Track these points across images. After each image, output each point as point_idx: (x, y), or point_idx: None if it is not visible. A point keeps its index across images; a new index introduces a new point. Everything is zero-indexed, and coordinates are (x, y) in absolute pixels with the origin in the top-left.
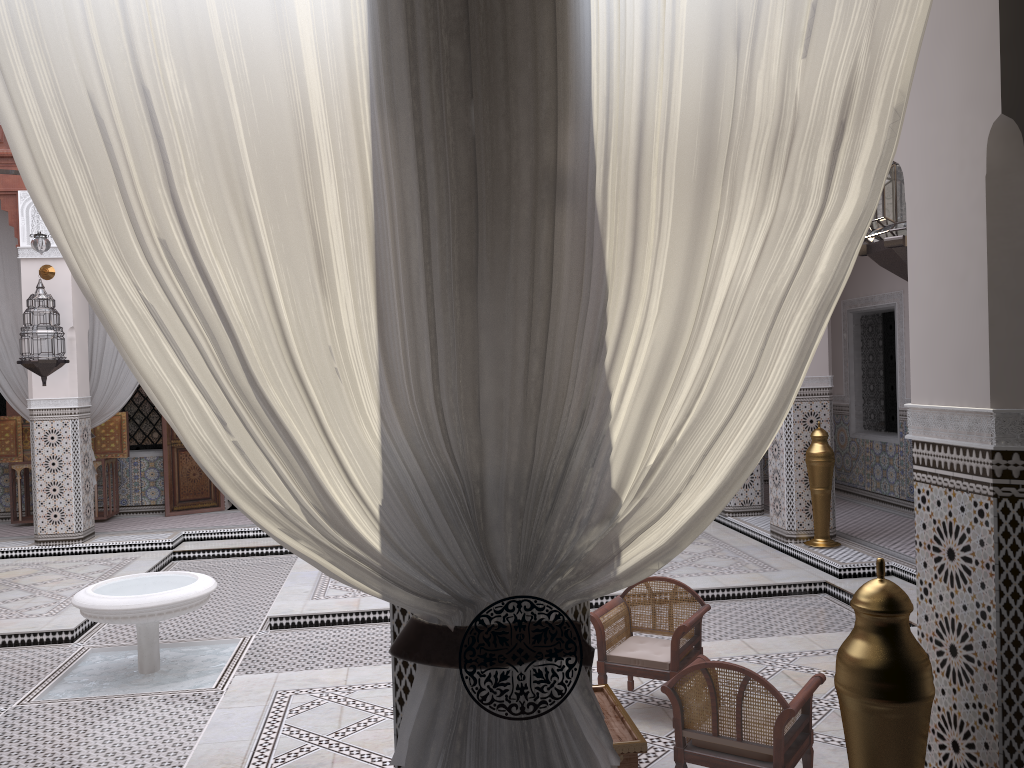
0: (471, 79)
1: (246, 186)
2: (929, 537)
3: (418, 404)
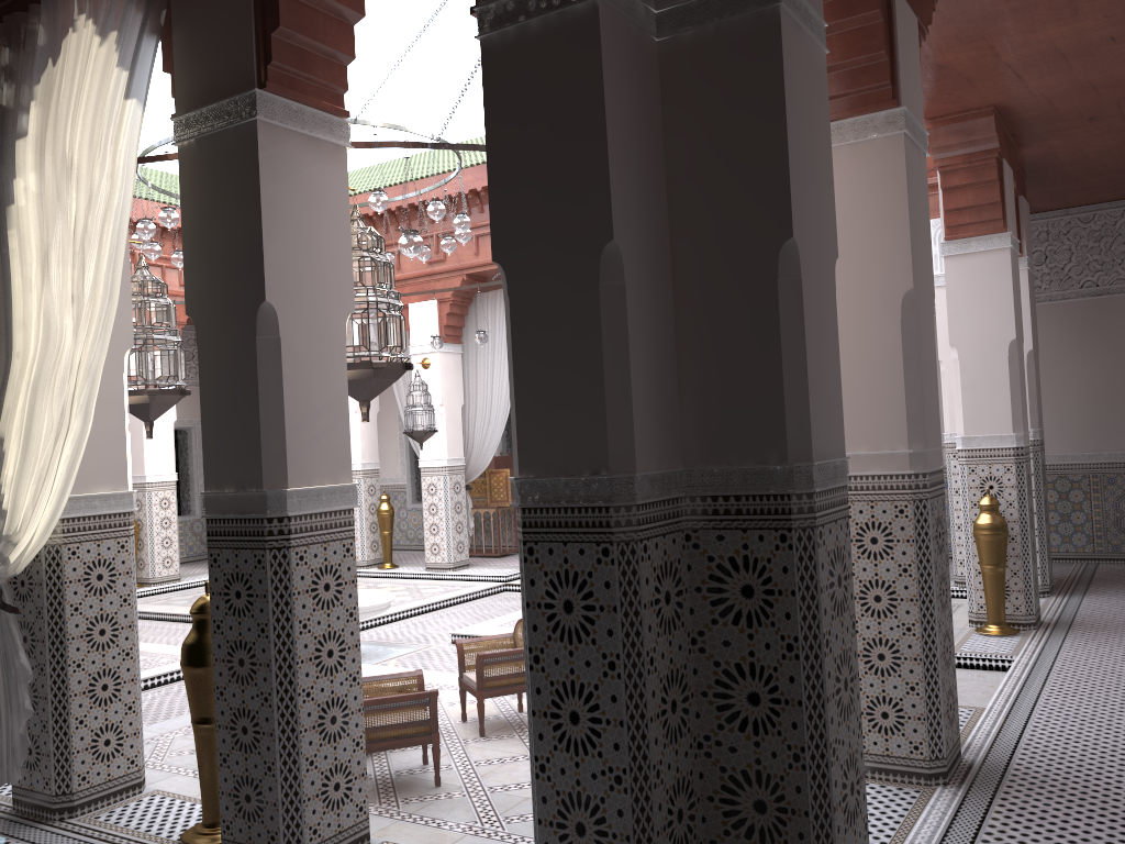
0: None
1: None
2: None
3: None
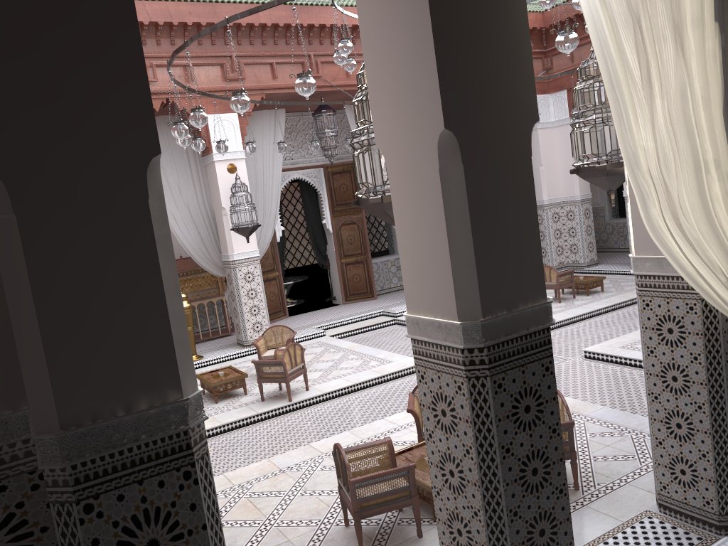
0: None
1: None
2: None
3: None
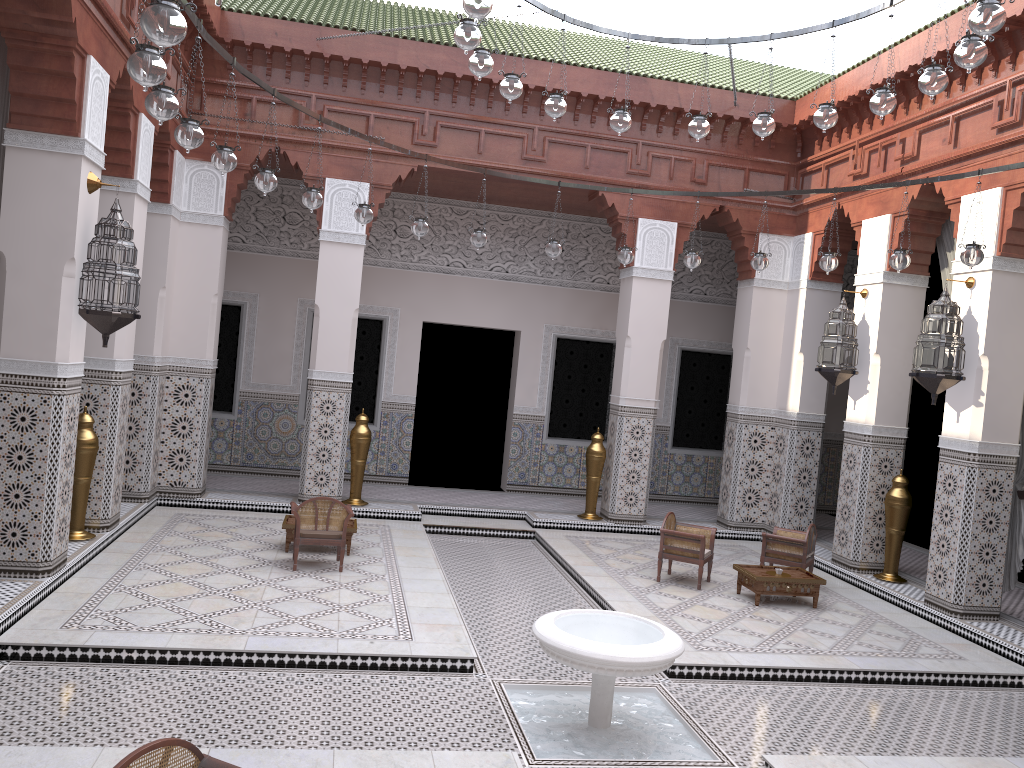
0: None
1: None
2: (876, 463)
3: None
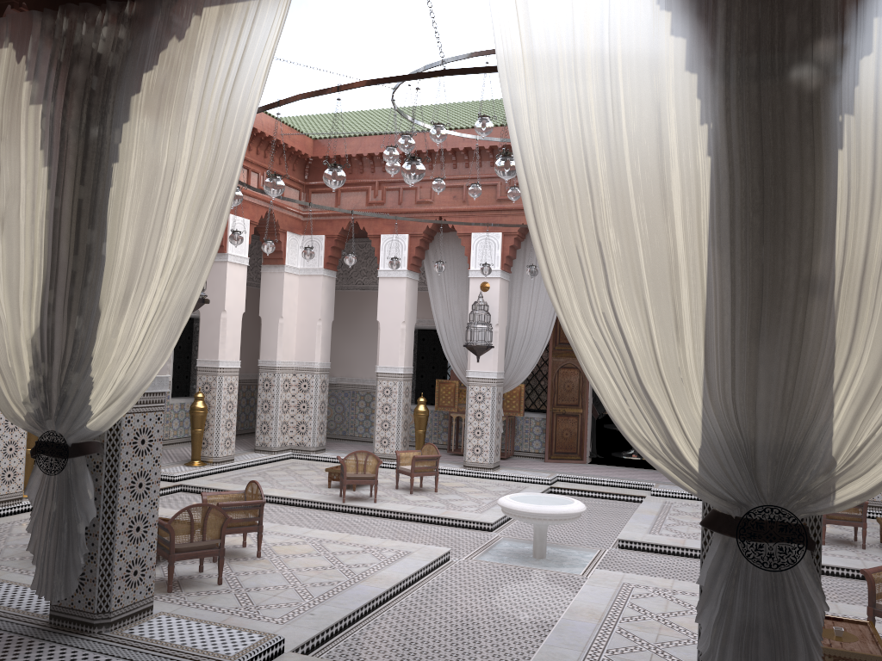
0: (763, 235)
1: (643, 287)
2: None
3: (722, 399)
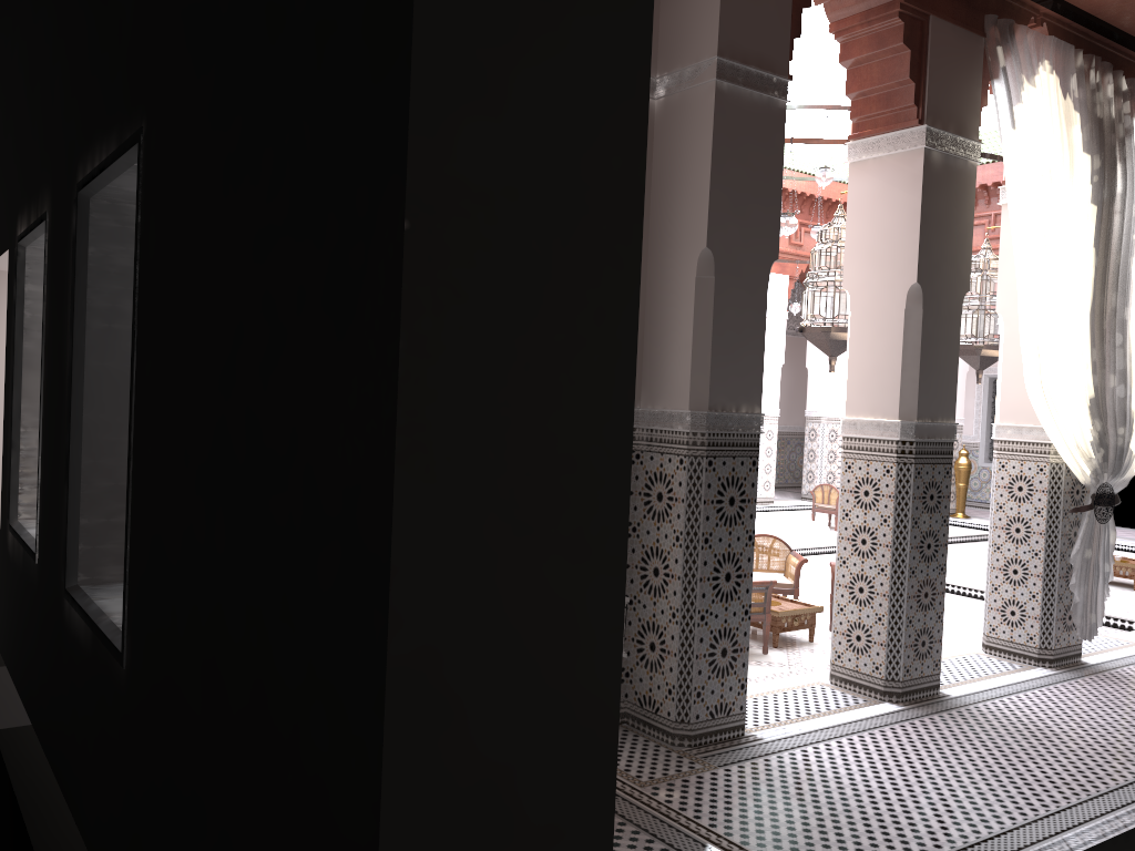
0: None
1: None
2: None
3: None
